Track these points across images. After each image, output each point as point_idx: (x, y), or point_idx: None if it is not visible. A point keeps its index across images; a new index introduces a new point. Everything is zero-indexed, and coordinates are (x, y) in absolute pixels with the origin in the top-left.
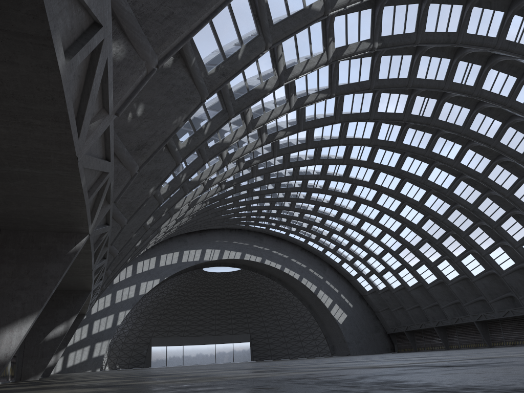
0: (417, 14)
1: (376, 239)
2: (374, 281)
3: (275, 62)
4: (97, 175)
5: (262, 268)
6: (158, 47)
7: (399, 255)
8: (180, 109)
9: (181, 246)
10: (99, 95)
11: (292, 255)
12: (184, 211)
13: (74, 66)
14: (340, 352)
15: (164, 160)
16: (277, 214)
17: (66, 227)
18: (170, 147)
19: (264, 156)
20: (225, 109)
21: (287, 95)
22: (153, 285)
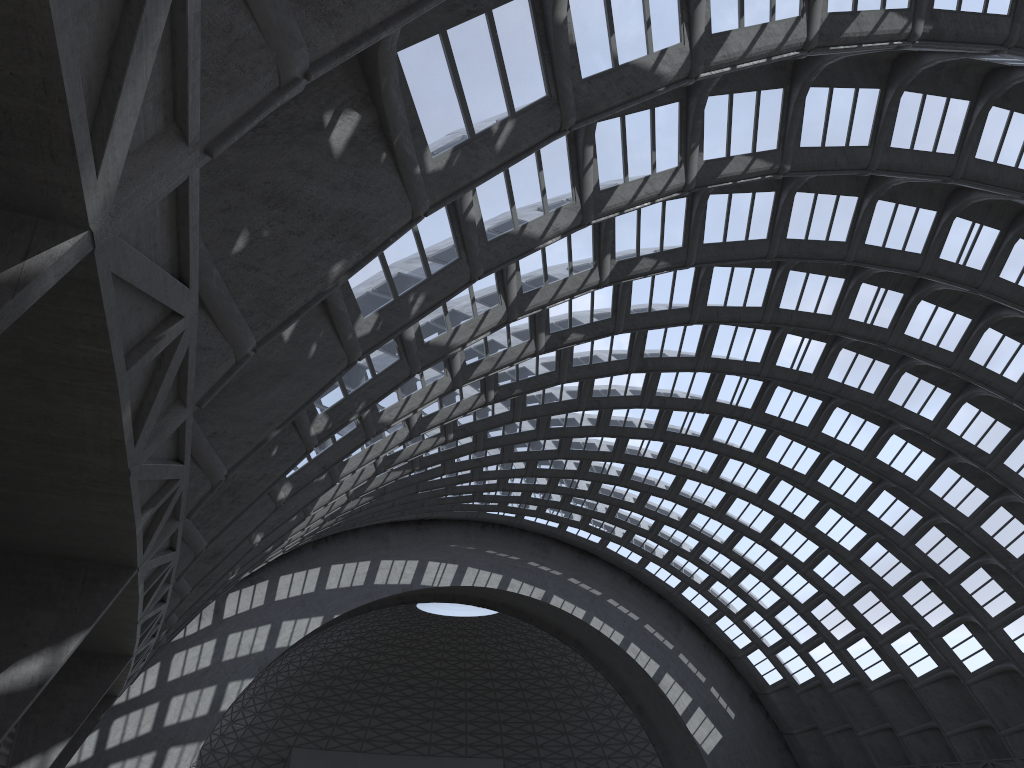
0: None
1: (804, 565)
2: (787, 662)
3: (686, 8)
4: None
5: (544, 614)
6: None
7: (855, 605)
8: None
9: (376, 551)
10: None
11: (610, 591)
12: (398, 442)
13: None
14: None
15: (379, 192)
16: (589, 494)
17: None
18: (402, 158)
19: (595, 328)
20: (556, 97)
21: (682, 148)
22: (308, 629)
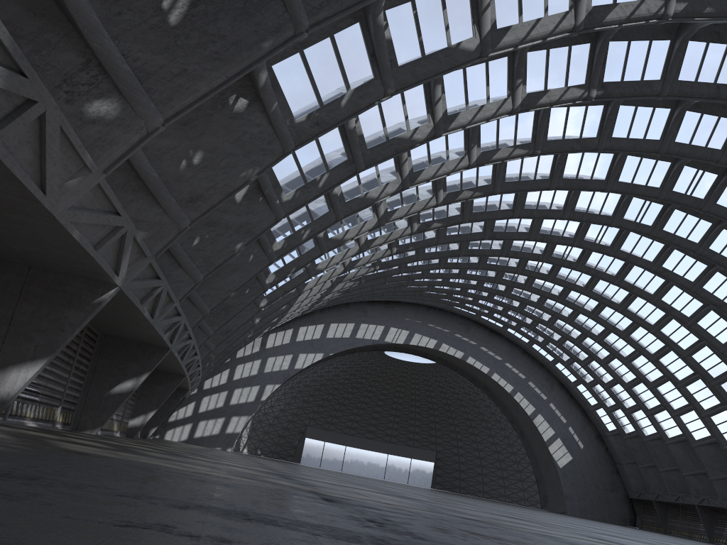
0: (666, 54)
1: (625, 359)
2: (619, 418)
3: (430, 106)
4: (108, 227)
5: (464, 367)
6: (164, 105)
7: (658, 389)
8: (252, 161)
9: (358, 317)
10: (72, 155)
11: (508, 358)
12: (337, 274)
13: (6, 137)
14: (553, 507)
15: (259, 213)
16: (487, 298)
17: (91, 276)
18: (269, 198)
19: (449, 220)
20: (352, 159)
21: (466, 147)
22: (314, 360)
